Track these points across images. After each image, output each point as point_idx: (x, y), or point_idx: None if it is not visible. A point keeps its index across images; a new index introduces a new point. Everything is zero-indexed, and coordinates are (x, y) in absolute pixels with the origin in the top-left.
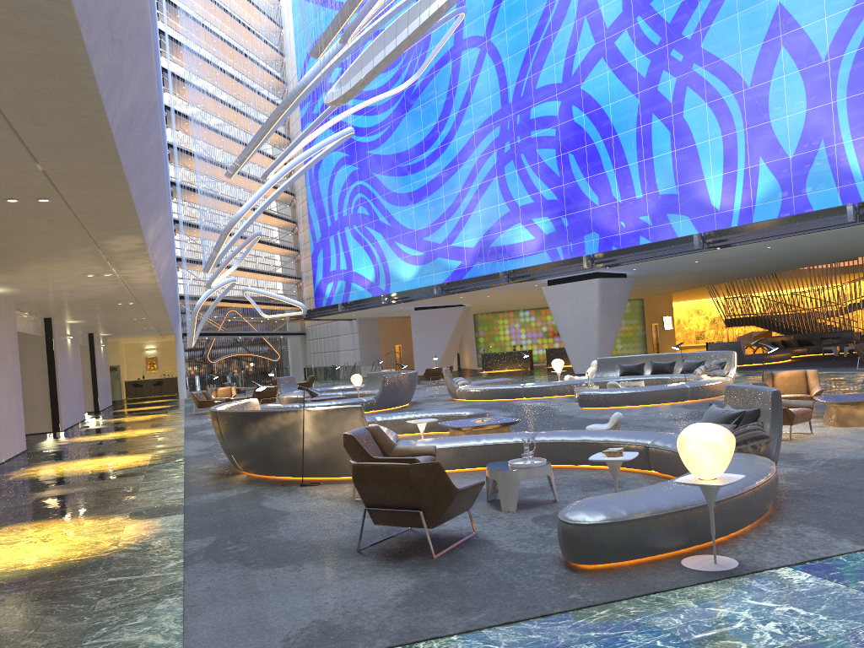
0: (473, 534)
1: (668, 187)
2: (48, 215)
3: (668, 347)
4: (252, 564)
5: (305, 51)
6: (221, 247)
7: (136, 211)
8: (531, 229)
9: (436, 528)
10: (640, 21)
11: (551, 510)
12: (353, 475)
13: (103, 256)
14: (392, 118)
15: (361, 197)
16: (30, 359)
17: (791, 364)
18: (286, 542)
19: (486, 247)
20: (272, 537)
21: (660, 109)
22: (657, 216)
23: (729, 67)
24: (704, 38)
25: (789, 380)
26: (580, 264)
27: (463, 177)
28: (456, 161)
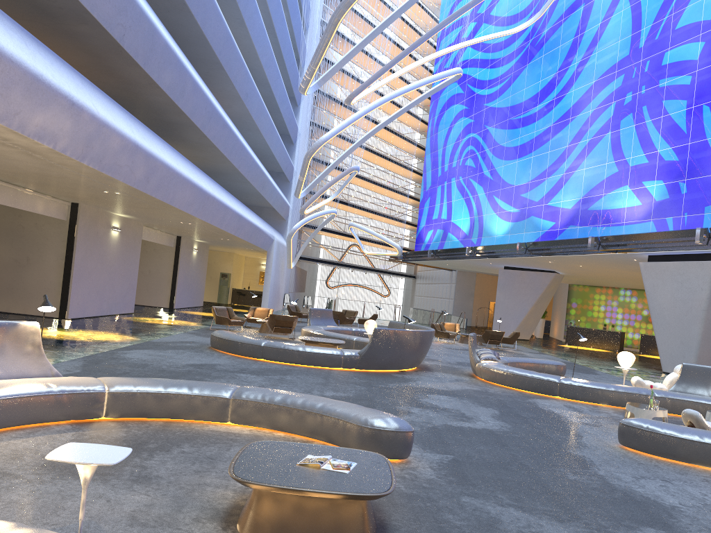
0: None
1: None
2: None
3: None
4: None
5: (447, 9)
6: (305, 172)
7: None
8: (638, 194)
9: None
10: None
11: None
12: None
13: None
14: (513, 70)
15: (471, 150)
16: (52, 242)
17: None
18: None
19: (584, 210)
20: None
21: None
22: None
23: None
24: None
25: None
26: (692, 239)
27: (573, 132)
28: (568, 114)
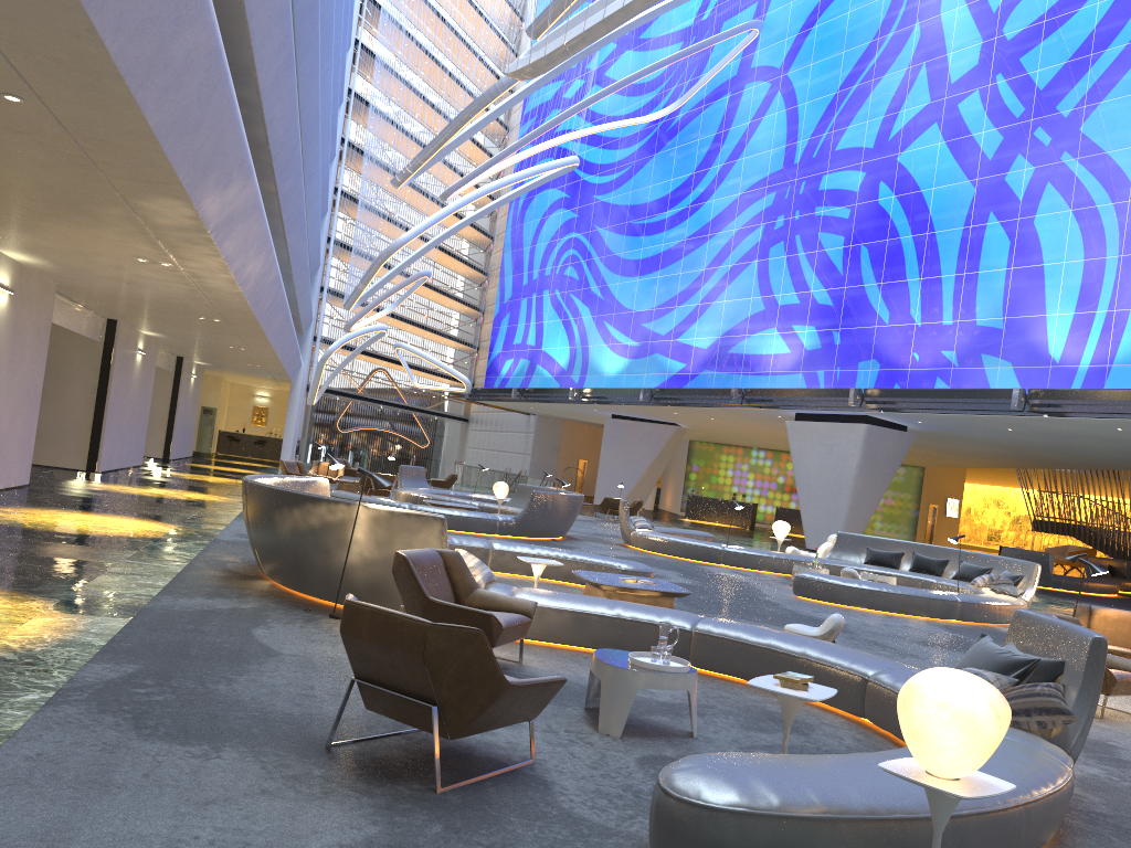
0: (529, 763)
1: (991, 317)
2: (34, 132)
3: (946, 540)
4: (148, 727)
5: None
6: (371, 280)
7: (163, 152)
8: (788, 340)
9: (477, 737)
10: (1001, 81)
11: (677, 749)
12: (342, 619)
13: (147, 230)
14: (636, 158)
15: (573, 255)
16: (78, 369)
17: (1117, 602)
18: (232, 702)
19: (722, 352)
20: (219, 687)
21: (1002, 207)
22: (967, 354)
23: (1115, 164)
24: (1087, 118)
25: (1115, 623)
26: (845, 399)
27: (712, 252)
28: (706, 229)
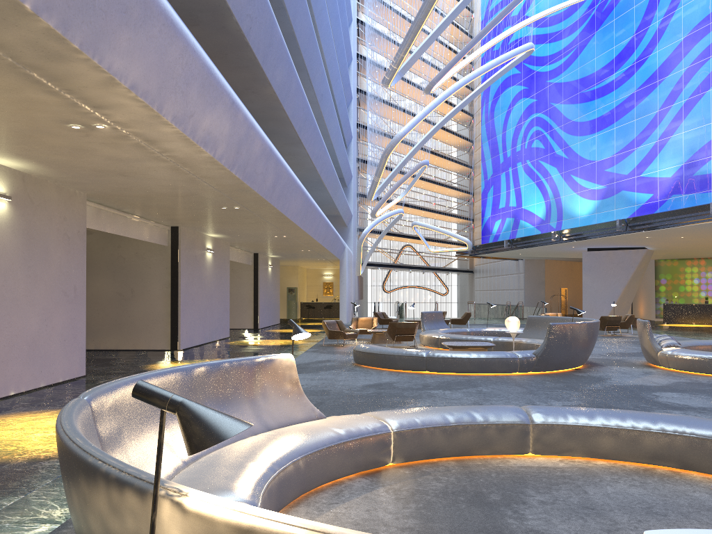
0: None
1: None
2: None
3: None
4: None
5: None
6: (382, 171)
7: None
8: None
9: None
10: None
11: None
12: None
13: None
14: (578, 40)
15: (537, 130)
16: (155, 270)
17: None
18: None
19: (688, 176)
20: None
21: None
22: None
23: None
24: None
25: None
26: None
27: (663, 95)
28: (654, 77)
